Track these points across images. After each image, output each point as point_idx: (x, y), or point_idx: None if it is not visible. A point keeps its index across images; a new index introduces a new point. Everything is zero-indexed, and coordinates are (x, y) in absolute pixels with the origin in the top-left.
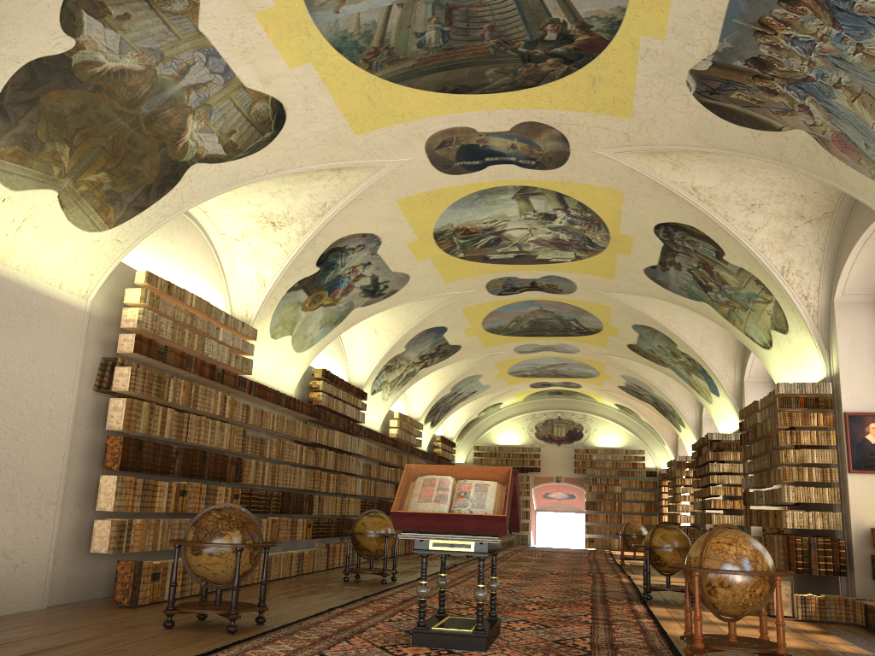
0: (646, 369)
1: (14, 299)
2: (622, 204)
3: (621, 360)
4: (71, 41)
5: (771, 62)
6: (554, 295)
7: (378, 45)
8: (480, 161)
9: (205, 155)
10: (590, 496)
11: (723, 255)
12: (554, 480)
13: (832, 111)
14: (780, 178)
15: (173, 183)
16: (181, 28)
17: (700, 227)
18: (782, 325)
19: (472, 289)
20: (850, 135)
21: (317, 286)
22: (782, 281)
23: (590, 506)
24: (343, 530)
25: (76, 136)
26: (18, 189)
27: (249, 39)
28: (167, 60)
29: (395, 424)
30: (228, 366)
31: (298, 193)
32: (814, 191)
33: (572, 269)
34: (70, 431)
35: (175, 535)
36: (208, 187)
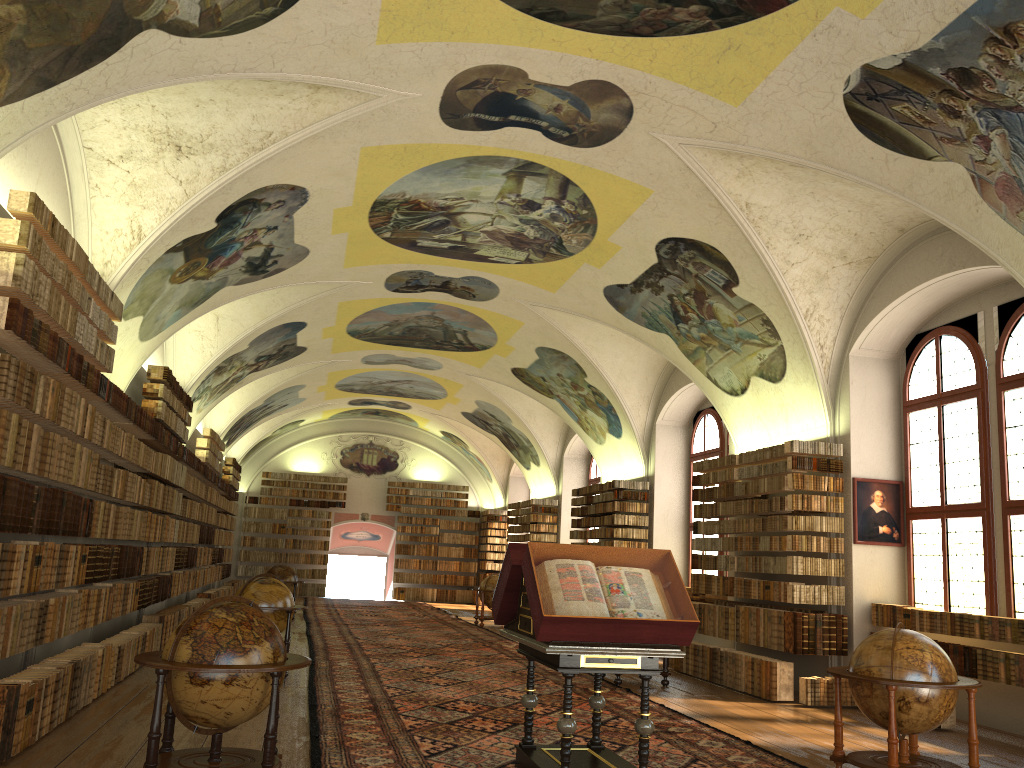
0: (513, 397)
1: None
2: (639, 207)
3: (488, 383)
4: None
5: (980, 79)
6: (462, 300)
7: None
8: (502, 117)
9: (170, 19)
10: (402, 538)
11: (734, 286)
12: (360, 518)
13: (1020, 151)
14: (846, 210)
15: (107, 52)
16: None
17: (725, 250)
18: (775, 372)
19: (369, 279)
20: None
21: (201, 250)
22: (803, 325)
23: (403, 549)
24: (161, 593)
25: None
26: None
27: None
28: None
29: (204, 443)
30: (89, 359)
31: (238, 110)
32: (871, 231)
33: (510, 273)
34: None
35: (26, 629)
36: (148, 72)
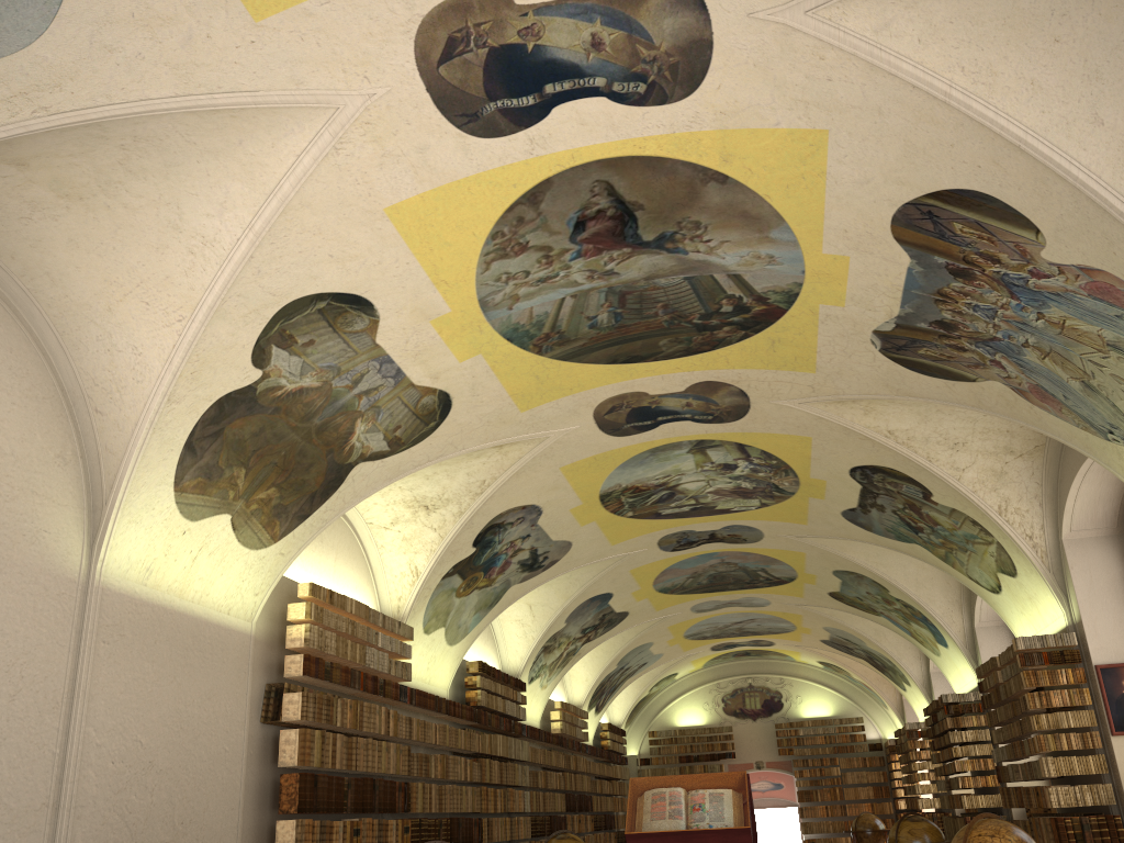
0: (853, 618)
1: (190, 634)
2: (811, 450)
3: (822, 609)
4: (258, 372)
5: (955, 324)
6: (738, 544)
7: (549, 331)
8: (652, 420)
9: (369, 454)
10: (802, 784)
11: (931, 496)
12: (755, 766)
13: (1025, 366)
14: (981, 415)
15: (336, 486)
16: (359, 343)
17: (901, 469)
18: (1009, 567)
19: (642, 547)
20: (1047, 387)
21: (472, 568)
22: (1001, 521)
23: (804, 796)
24: None
25: (252, 457)
26: (197, 519)
27: (423, 343)
28: (342, 373)
29: (557, 716)
30: (388, 675)
31: (455, 473)
32: (1020, 425)
33: (758, 516)
34: (243, 773)
35: None
36: (369, 484)
